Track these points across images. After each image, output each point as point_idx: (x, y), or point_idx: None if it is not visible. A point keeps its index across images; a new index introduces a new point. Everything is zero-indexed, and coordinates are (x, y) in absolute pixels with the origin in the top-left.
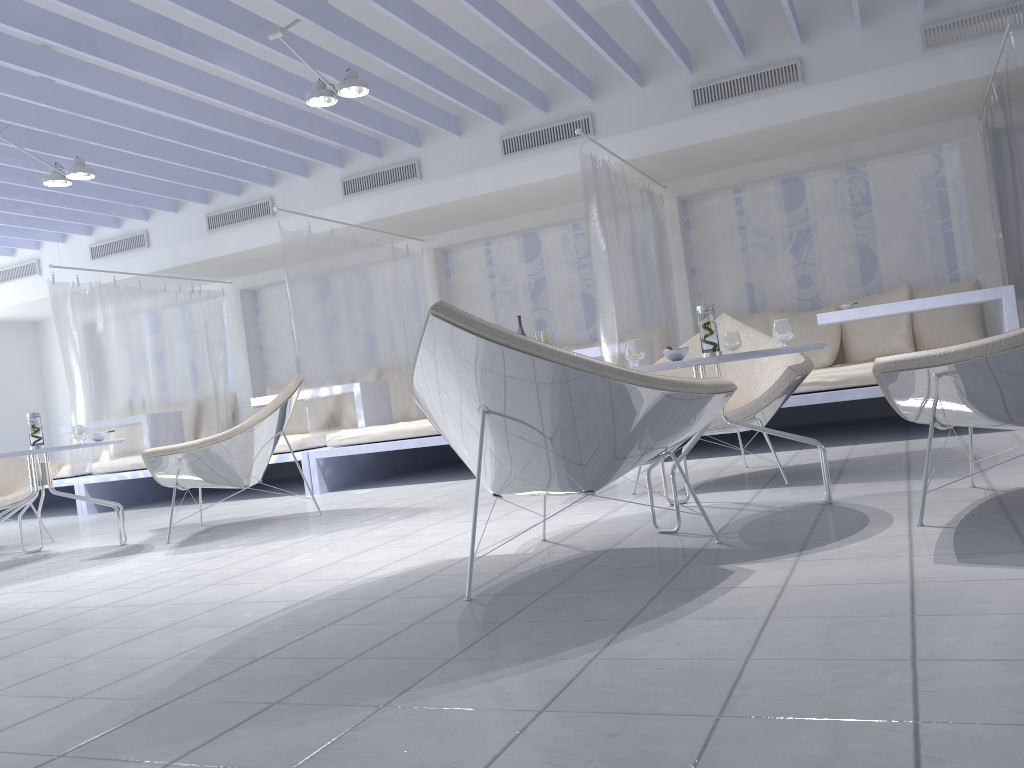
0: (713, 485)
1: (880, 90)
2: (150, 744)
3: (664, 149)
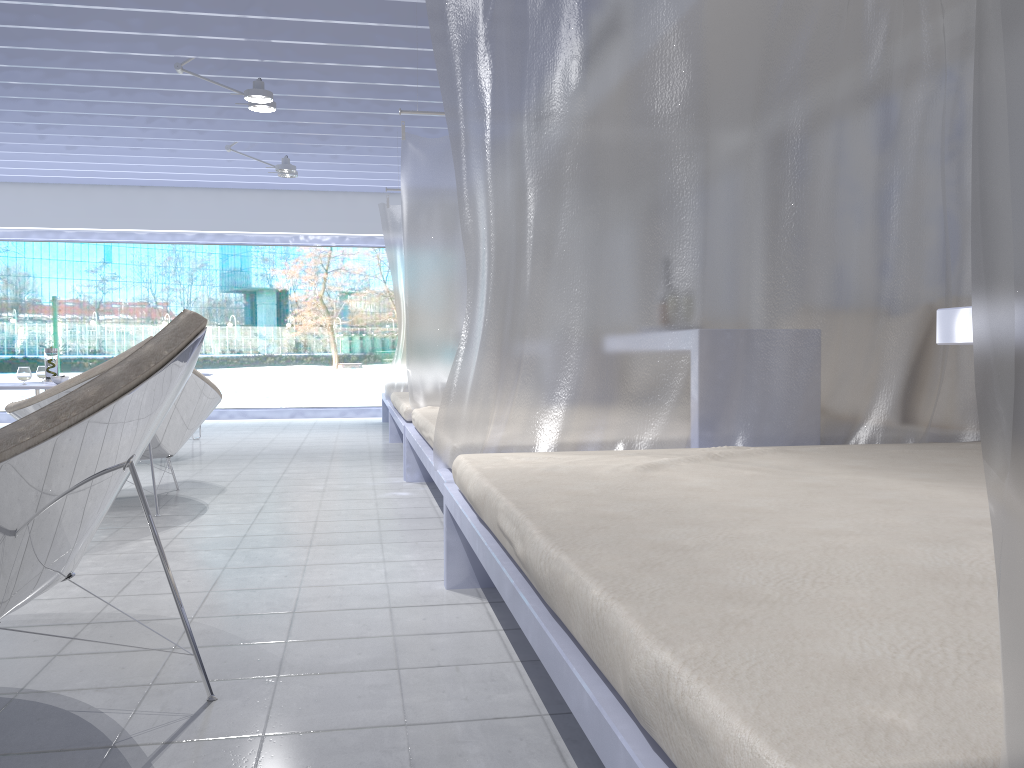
0: None
1: None
2: None
3: None
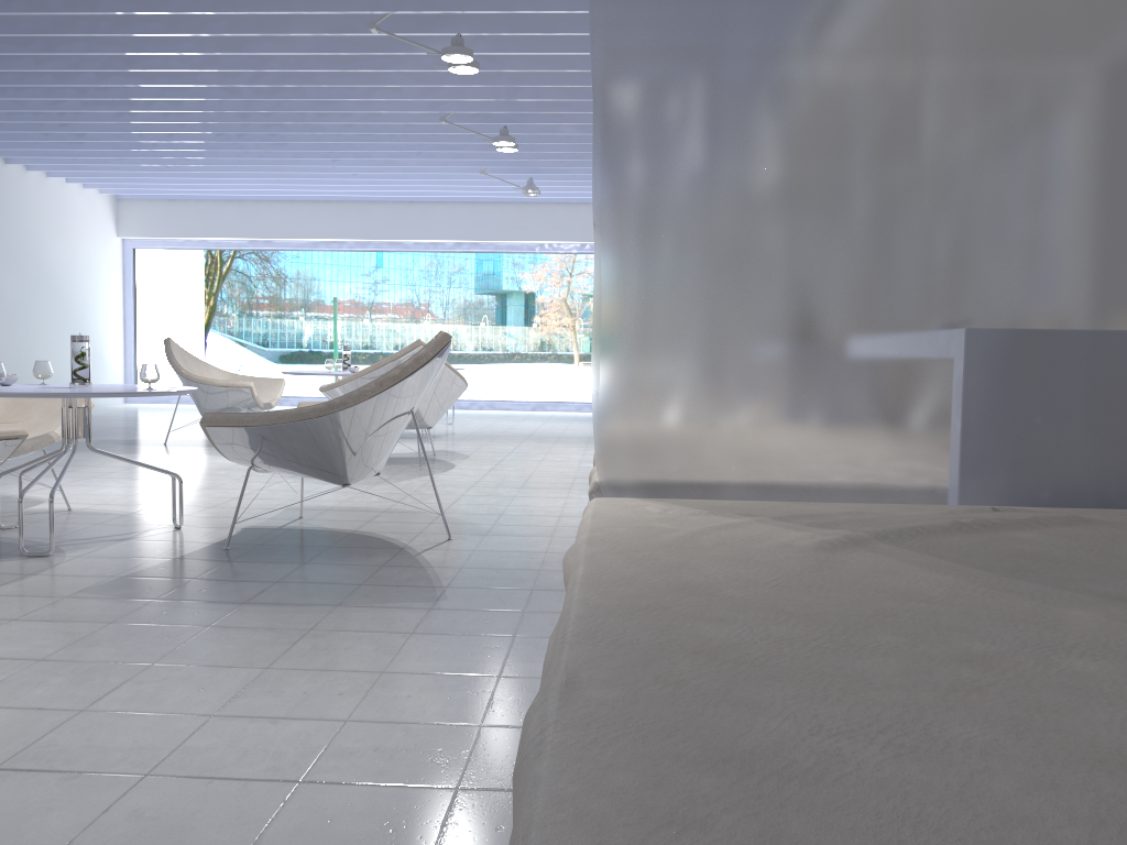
0: (298, 533)
1: None
2: None
3: None
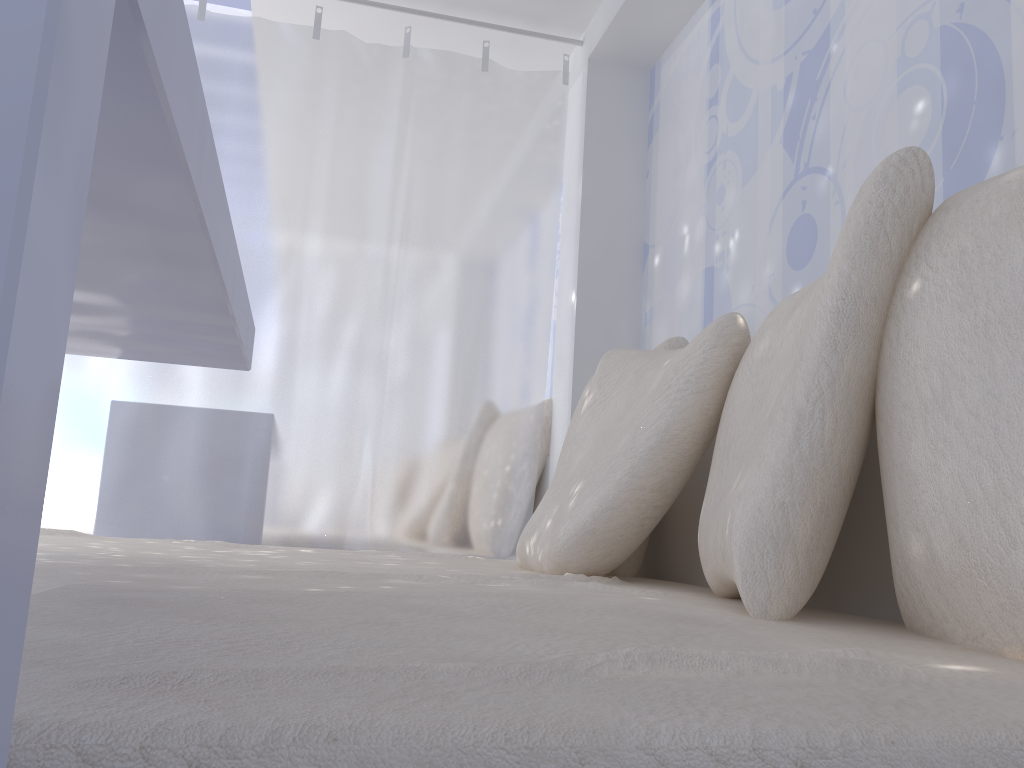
0: None
1: None
2: None
3: None
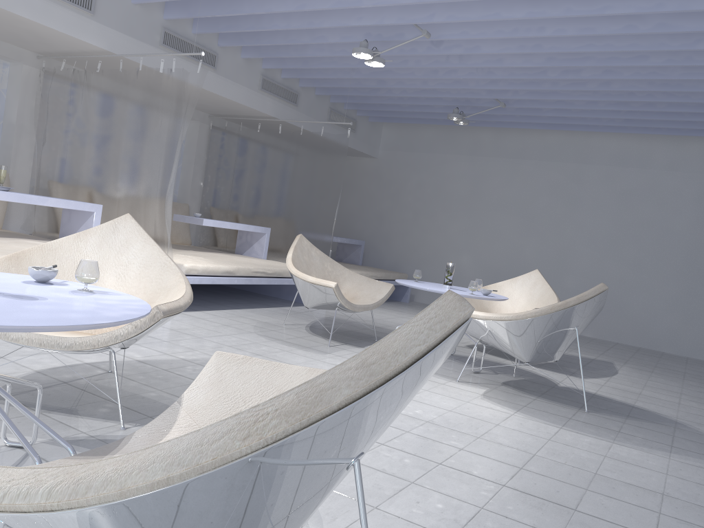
0: (340, 340)
1: (241, 98)
2: None
3: (136, 60)
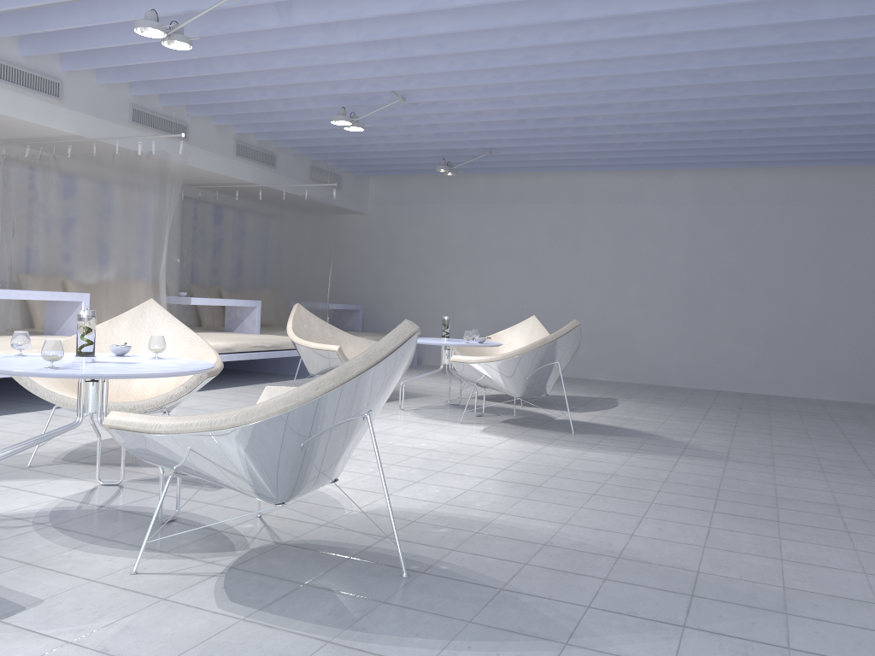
0: None
1: (216, 166)
2: (716, 454)
3: (107, 141)
